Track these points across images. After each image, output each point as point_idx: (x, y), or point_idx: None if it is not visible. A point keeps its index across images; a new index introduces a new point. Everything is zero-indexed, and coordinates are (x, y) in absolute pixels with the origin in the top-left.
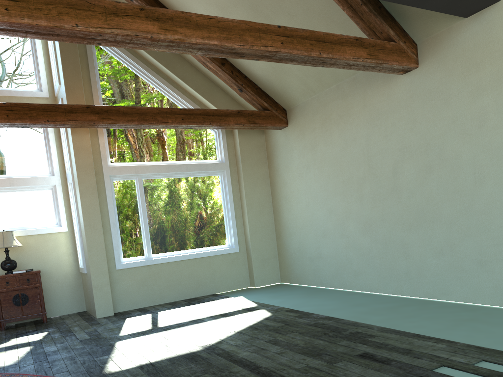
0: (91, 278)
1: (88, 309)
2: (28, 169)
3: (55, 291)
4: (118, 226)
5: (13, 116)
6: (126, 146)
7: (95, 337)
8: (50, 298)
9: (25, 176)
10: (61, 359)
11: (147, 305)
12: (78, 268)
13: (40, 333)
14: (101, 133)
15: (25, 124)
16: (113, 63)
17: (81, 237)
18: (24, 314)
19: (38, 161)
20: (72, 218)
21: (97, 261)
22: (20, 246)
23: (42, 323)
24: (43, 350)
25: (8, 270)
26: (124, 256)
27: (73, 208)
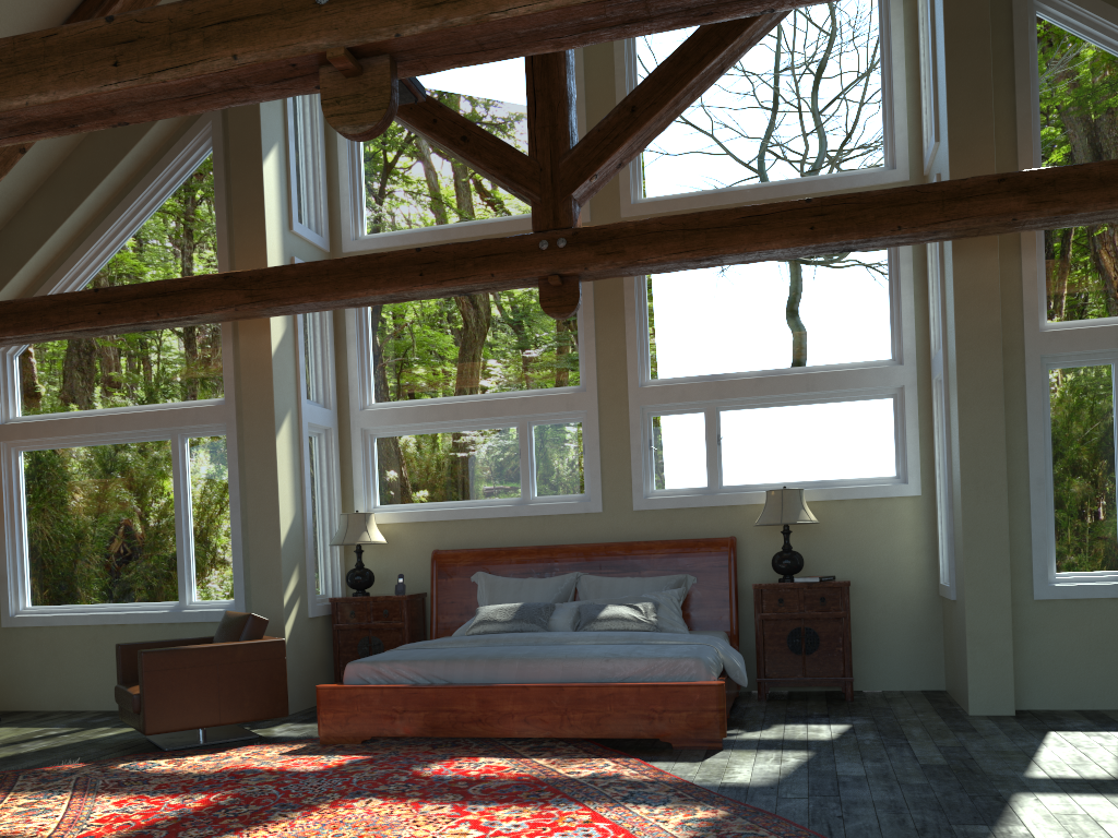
0: (965, 614)
1: (949, 686)
2: (847, 351)
3: (878, 632)
4: (1050, 488)
5: (823, 227)
6: (1097, 274)
7: (959, 765)
8: (866, 648)
9: (840, 368)
10: (870, 802)
11: (1110, 705)
12: (935, 585)
13: (833, 724)
14: (1029, 248)
15: (847, 244)
16: (1081, 57)
17: (950, 512)
18: (807, 674)
19: (869, 332)
20: (934, 465)
21: (983, 573)
22: (815, 524)
23: (843, 701)
24: (834, 769)
25: (784, 573)
26: (1058, 567)
27: (938, 441)
